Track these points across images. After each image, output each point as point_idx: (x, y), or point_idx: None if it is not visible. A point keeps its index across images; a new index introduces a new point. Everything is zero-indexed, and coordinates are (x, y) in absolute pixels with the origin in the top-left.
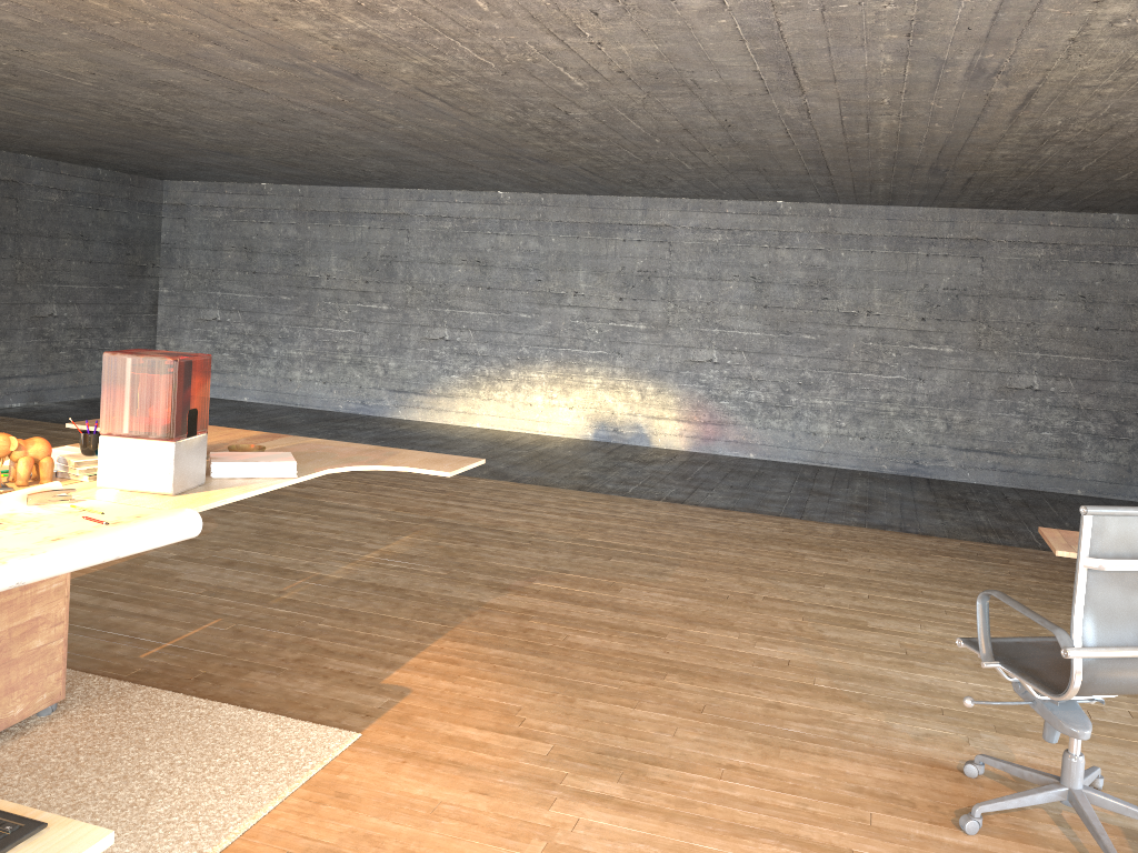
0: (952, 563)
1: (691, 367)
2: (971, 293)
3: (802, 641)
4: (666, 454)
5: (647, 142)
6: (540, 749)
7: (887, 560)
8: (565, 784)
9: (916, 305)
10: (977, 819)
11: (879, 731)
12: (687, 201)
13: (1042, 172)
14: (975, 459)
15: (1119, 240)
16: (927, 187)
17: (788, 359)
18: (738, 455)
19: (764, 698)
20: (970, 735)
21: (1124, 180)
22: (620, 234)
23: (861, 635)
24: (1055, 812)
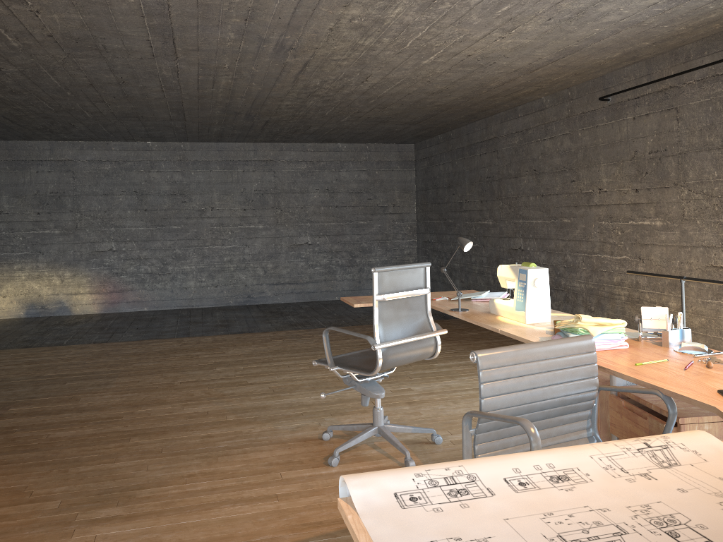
0: (285, 342)
1: (97, 255)
2: (270, 192)
3: (212, 399)
4: (85, 317)
5: (60, 95)
6: (52, 505)
7: (248, 348)
8: (78, 519)
9: (240, 202)
10: (337, 456)
11: (272, 432)
12: (83, 143)
13: (306, 116)
14: (282, 288)
15: (342, 157)
16: (242, 128)
17: (164, 242)
18: (136, 310)
19: (199, 434)
20: (320, 421)
21: (345, 121)
22: (34, 168)
23: (246, 388)
24: (371, 443)
